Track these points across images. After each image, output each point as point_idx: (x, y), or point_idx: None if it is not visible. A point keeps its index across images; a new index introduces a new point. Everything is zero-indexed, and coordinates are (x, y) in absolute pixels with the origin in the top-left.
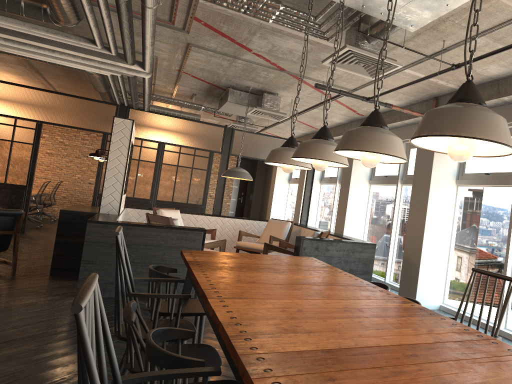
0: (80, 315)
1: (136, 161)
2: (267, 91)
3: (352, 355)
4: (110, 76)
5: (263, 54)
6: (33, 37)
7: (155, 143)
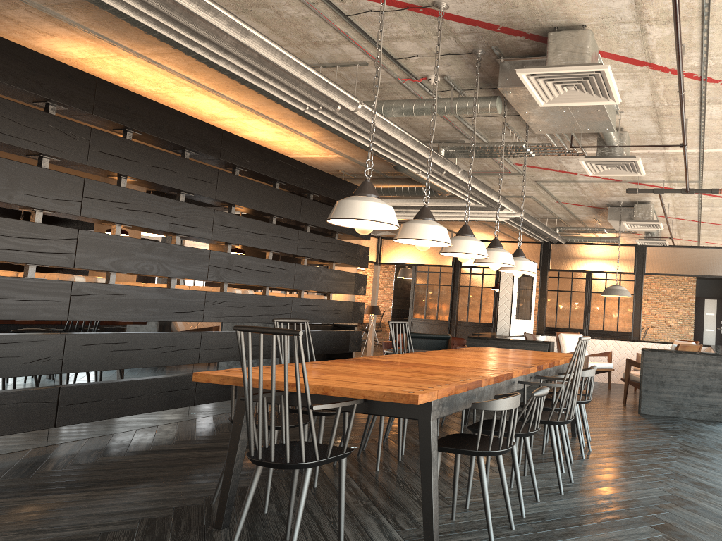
0: (274, 322)
1: (568, 293)
2: (637, 201)
3: (397, 363)
4: (505, 221)
5: (586, 173)
6: (442, 207)
7: (583, 273)
